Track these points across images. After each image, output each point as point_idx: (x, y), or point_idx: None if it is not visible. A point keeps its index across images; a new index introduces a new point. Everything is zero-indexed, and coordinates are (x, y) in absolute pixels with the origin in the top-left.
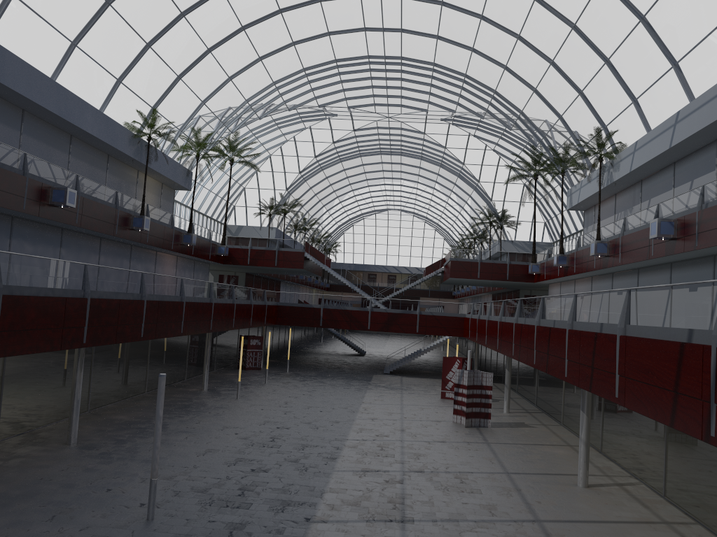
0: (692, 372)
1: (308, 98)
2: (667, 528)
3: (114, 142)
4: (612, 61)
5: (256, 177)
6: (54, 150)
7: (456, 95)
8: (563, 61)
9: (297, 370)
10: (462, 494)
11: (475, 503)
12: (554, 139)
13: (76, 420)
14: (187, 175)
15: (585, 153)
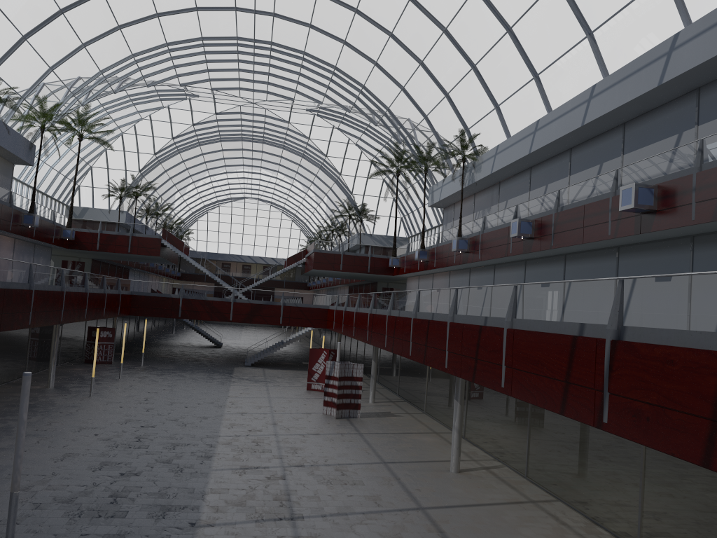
0: (585, 363)
1: (169, 76)
2: (534, 506)
3: None
4: (478, 68)
5: (105, 156)
6: None
7: (325, 86)
8: (432, 62)
9: (152, 363)
10: (346, 487)
11: (359, 494)
12: (419, 138)
13: None
14: (29, 148)
15: (449, 153)
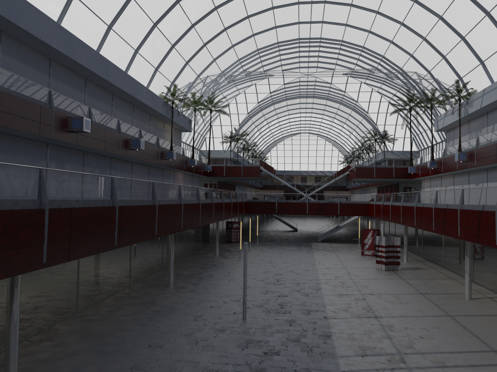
0: None
1: (258, 67)
2: None
3: (156, 107)
4: (466, 39)
5: (219, 118)
6: (126, 115)
7: (356, 59)
8: (432, 38)
9: (262, 242)
10: (401, 304)
11: (410, 308)
12: (424, 86)
13: (172, 272)
14: (189, 122)
15: (449, 96)
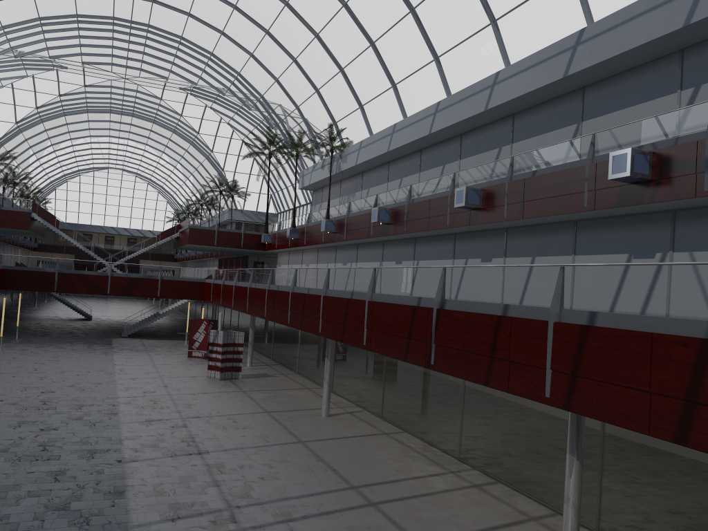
0: (421, 325)
1: (39, 48)
2: (387, 436)
3: None
4: (346, 71)
5: None
6: None
7: (200, 70)
8: (305, 61)
9: (26, 336)
10: (238, 430)
11: (251, 435)
12: (290, 125)
13: None
14: None
15: (319, 144)
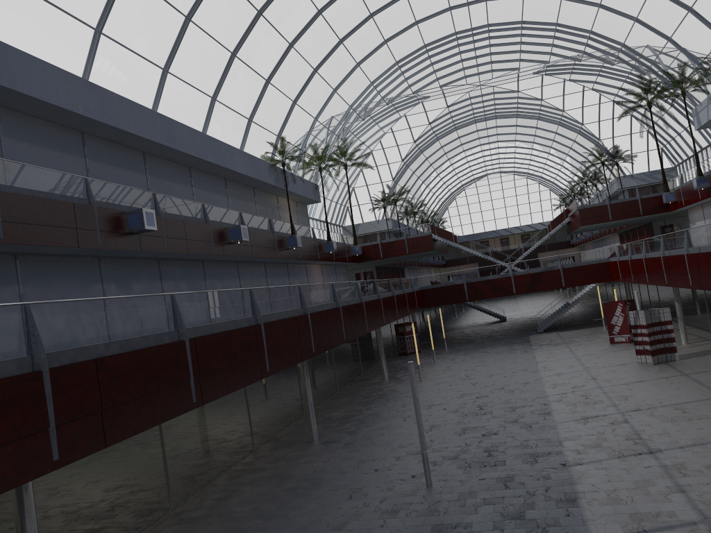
0: None
1: (403, 89)
2: None
3: (259, 176)
4: None
5: (362, 175)
6: (216, 195)
7: (549, 46)
8: None
9: (453, 346)
10: (692, 422)
11: (709, 427)
12: (666, 62)
13: (314, 420)
14: (315, 188)
15: (709, 69)
